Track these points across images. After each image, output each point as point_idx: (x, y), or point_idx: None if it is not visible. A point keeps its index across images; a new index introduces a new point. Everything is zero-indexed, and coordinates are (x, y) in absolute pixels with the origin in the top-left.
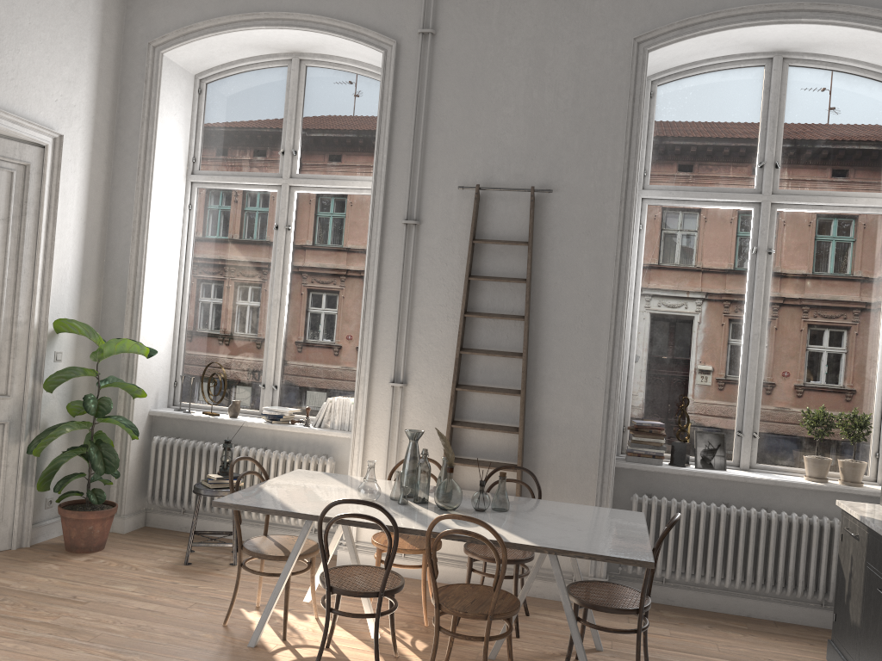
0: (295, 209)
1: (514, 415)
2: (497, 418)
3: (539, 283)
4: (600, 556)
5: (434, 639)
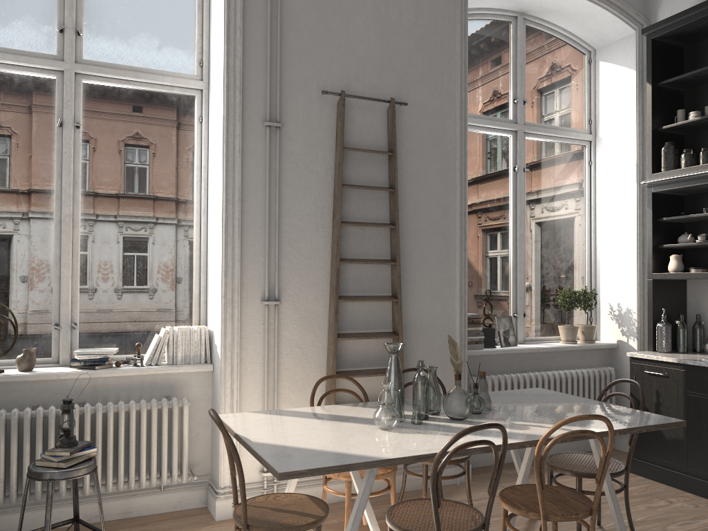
0: (84, 103)
1: (385, 320)
2: (370, 326)
3: (398, 192)
4: (653, 426)
5: None
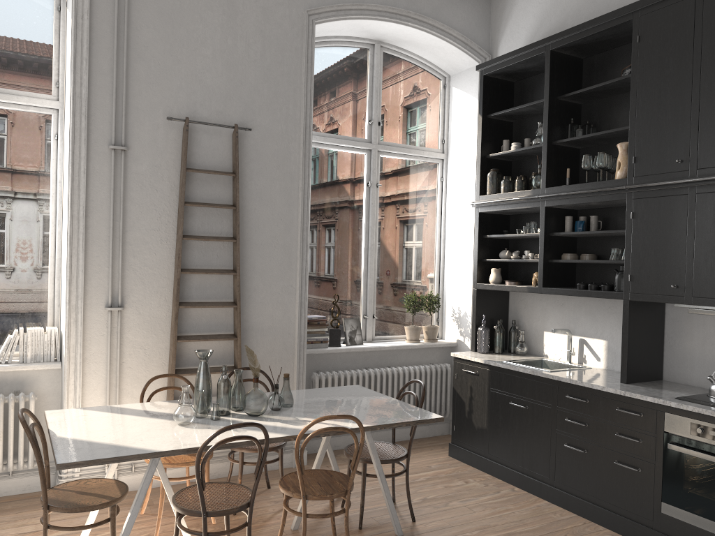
0: None
1: (227, 324)
2: (212, 329)
3: (242, 209)
4: (413, 421)
5: (304, 525)
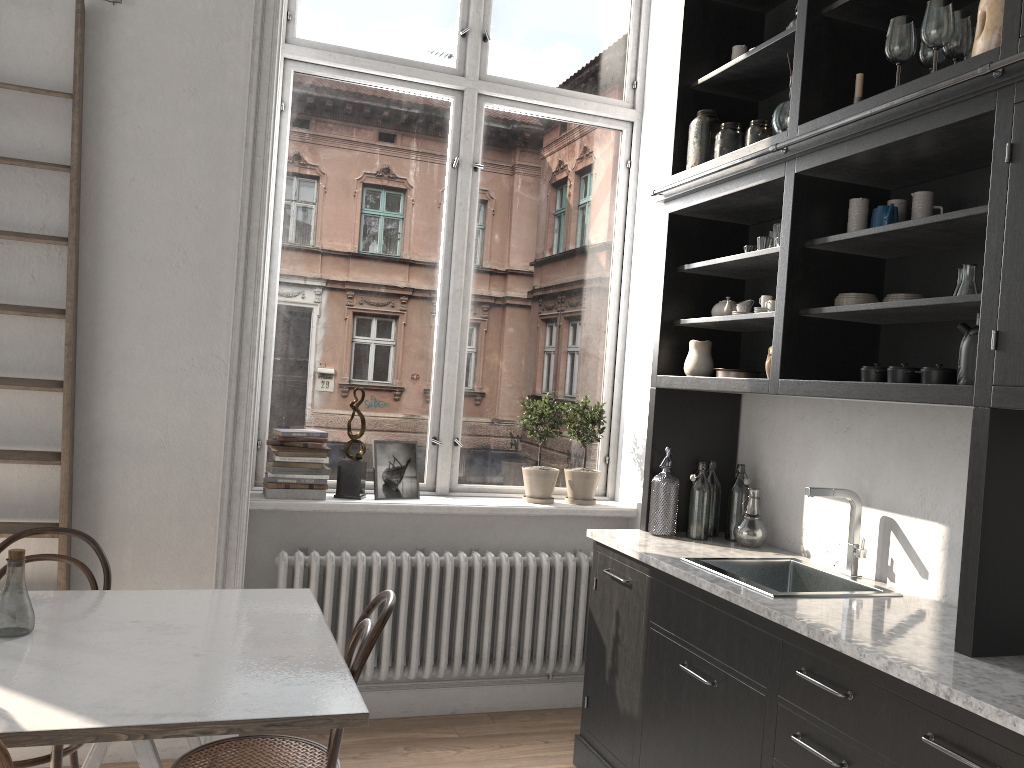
0: None
1: (52, 429)
2: (15, 438)
3: (99, 177)
4: (254, 722)
5: None
